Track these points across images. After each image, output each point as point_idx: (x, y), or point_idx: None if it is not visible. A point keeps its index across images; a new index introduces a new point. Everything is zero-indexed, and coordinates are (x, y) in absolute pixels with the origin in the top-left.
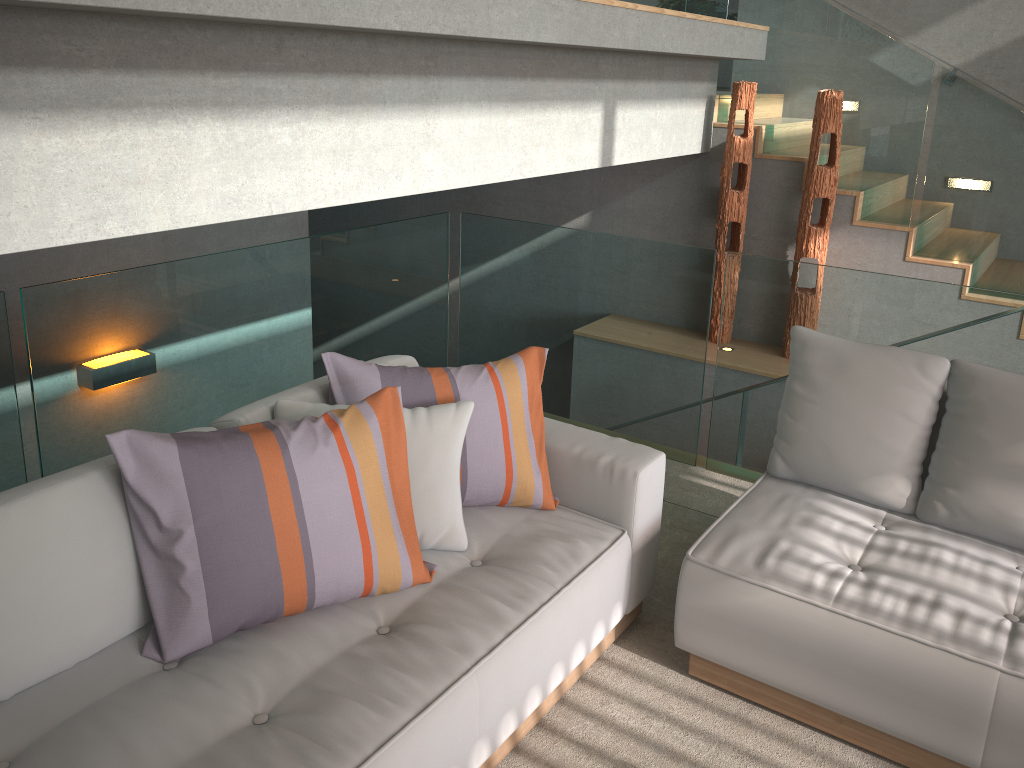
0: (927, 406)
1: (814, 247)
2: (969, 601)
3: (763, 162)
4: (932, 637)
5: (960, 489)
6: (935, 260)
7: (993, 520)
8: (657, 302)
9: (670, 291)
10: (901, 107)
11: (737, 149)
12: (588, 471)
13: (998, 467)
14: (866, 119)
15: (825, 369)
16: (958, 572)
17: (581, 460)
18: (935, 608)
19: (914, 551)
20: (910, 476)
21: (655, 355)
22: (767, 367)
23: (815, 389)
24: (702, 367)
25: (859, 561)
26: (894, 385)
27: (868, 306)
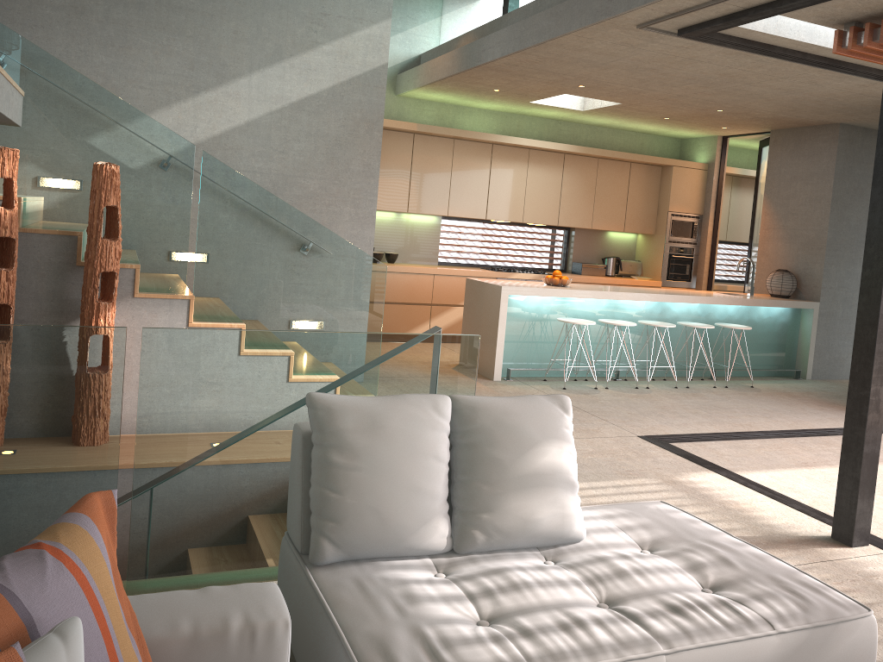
0: (447, 443)
1: (105, 322)
2: (581, 607)
3: (28, 236)
4: (612, 653)
5: (492, 511)
6: (215, 323)
7: (521, 529)
8: (46, 403)
9: (65, 386)
10: (169, 184)
11: (3, 221)
12: (215, 651)
13: (516, 480)
14: (136, 194)
15: (361, 431)
16: (546, 585)
17: (201, 639)
18: (585, 626)
19: (503, 583)
20: (446, 514)
21: (46, 473)
22: (199, 451)
23: (356, 454)
24: (116, 471)
25: (479, 615)
26: (423, 430)
27: (301, 365)
